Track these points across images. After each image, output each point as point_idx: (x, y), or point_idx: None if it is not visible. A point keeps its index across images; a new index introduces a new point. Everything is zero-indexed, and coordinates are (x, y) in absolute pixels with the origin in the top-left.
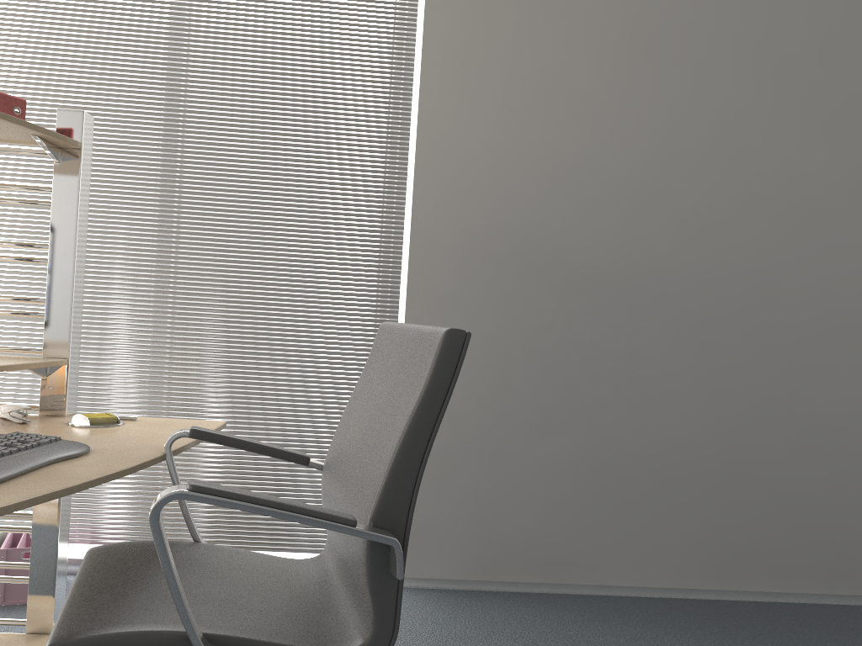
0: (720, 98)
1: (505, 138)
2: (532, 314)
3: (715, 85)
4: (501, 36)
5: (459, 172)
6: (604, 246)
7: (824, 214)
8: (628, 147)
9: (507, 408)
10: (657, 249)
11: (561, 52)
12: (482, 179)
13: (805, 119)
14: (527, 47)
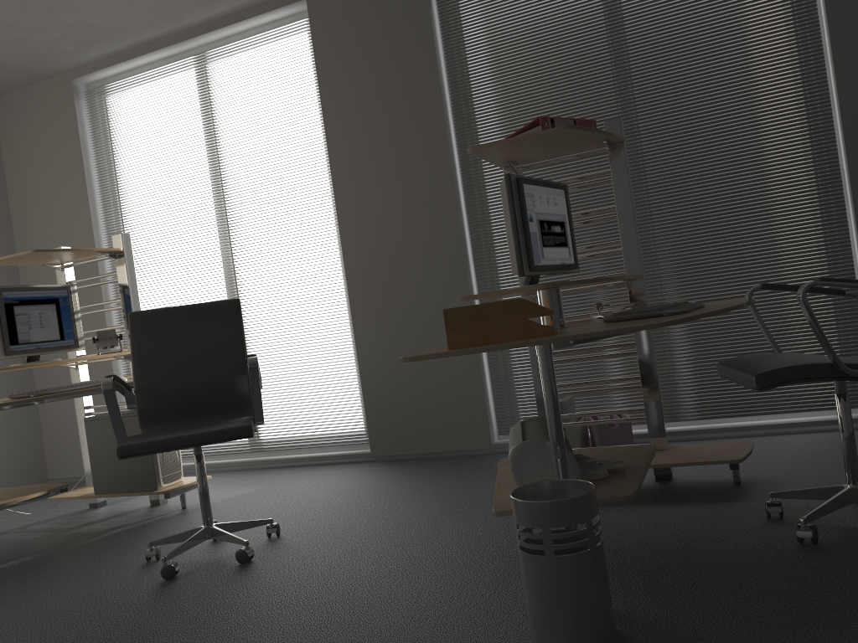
0: None
1: None
2: None
3: None
4: None
5: None
6: None
7: None
8: None
9: None
10: None
11: None
12: None
13: None
14: None
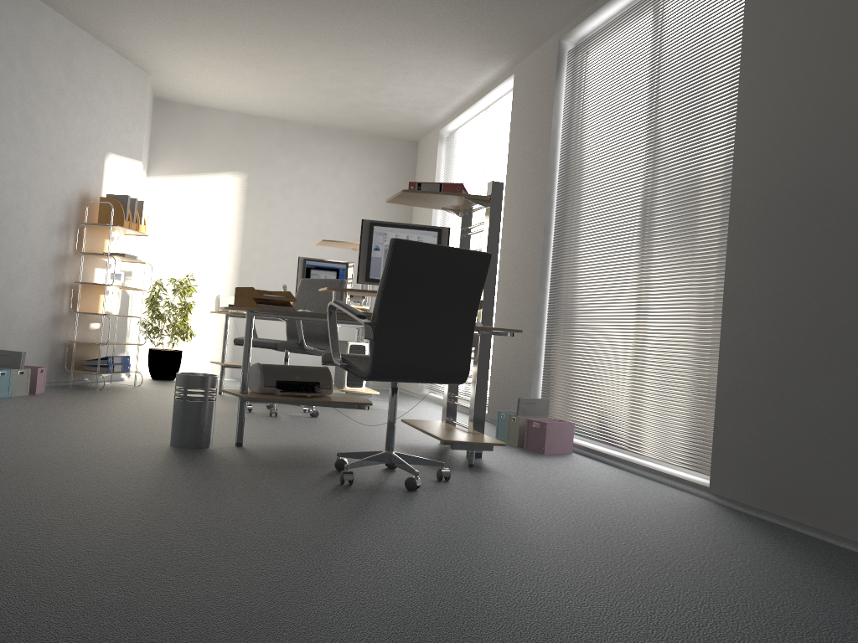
0: None
1: (791, 103)
2: (808, 259)
3: None
4: (790, 16)
5: (760, 146)
6: None
7: None
8: None
9: (787, 350)
10: None
11: (836, 3)
12: (775, 146)
13: None
14: (809, 14)
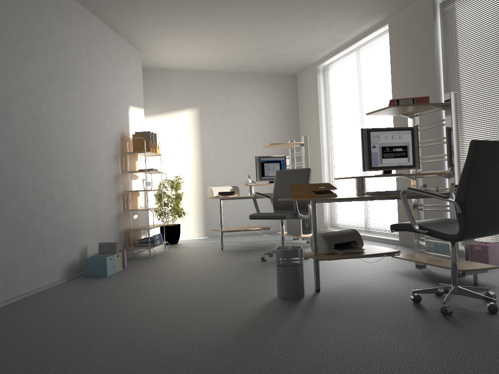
0: None
1: None
2: None
3: None
4: None
5: None
6: None
7: None
8: None
9: None
10: None
11: None
12: None
13: None
14: None
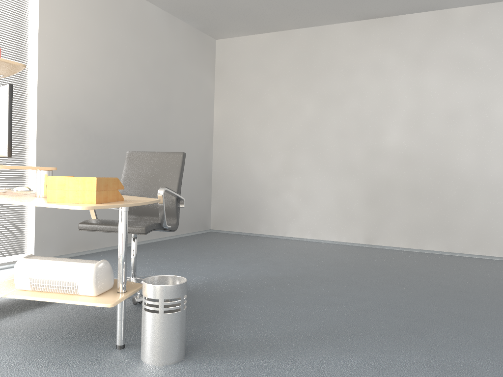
0: (130, 75)
1: (69, 79)
2: (80, 149)
3: (128, 70)
4: (66, 37)
5: (54, 90)
6: (100, 124)
7: (155, 117)
8: (106, 88)
9: None
10: (115, 126)
11: (86, 48)
12: (62, 94)
13: (150, 86)
14: (75, 44)
